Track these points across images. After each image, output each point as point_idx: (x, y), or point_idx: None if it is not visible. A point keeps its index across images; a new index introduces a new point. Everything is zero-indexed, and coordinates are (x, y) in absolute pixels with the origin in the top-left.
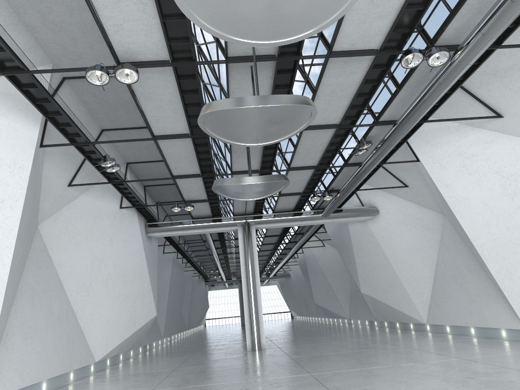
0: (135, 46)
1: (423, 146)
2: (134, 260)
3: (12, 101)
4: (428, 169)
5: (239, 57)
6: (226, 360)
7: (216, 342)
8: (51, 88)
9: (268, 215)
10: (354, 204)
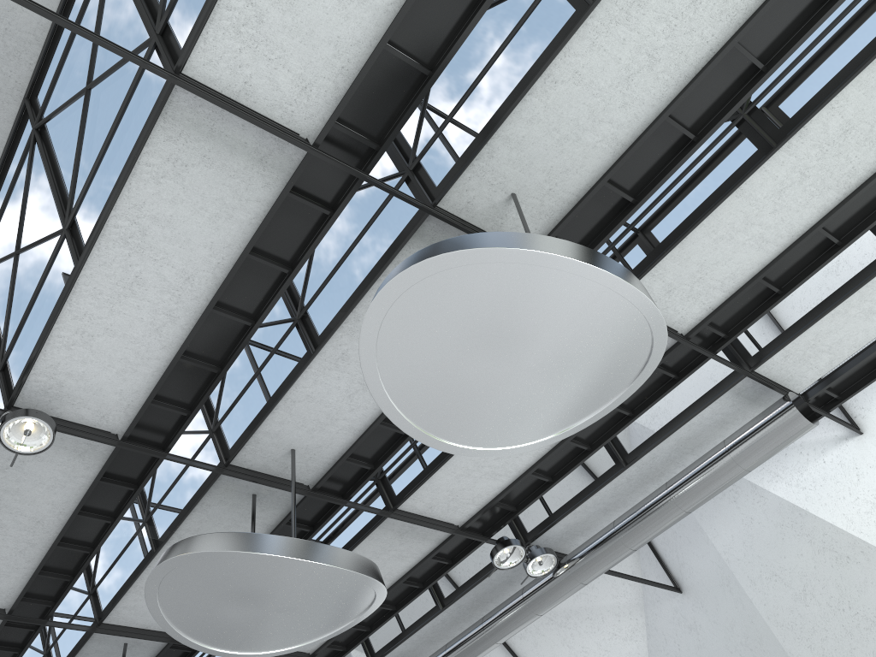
0: (78, 386)
1: None
2: None
3: None
4: None
5: (250, 470)
6: None
7: None
8: None
9: None
10: None
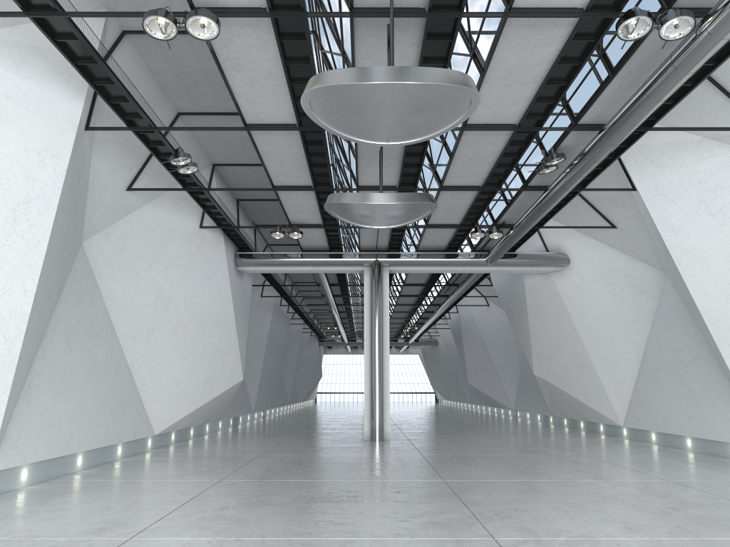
0: None
1: (644, 168)
2: (216, 302)
3: (46, 60)
4: (648, 203)
5: (371, 8)
6: (332, 450)
7: (325, 424)
8: (104, 45)
9: (408, 254)
10: (534, 248)
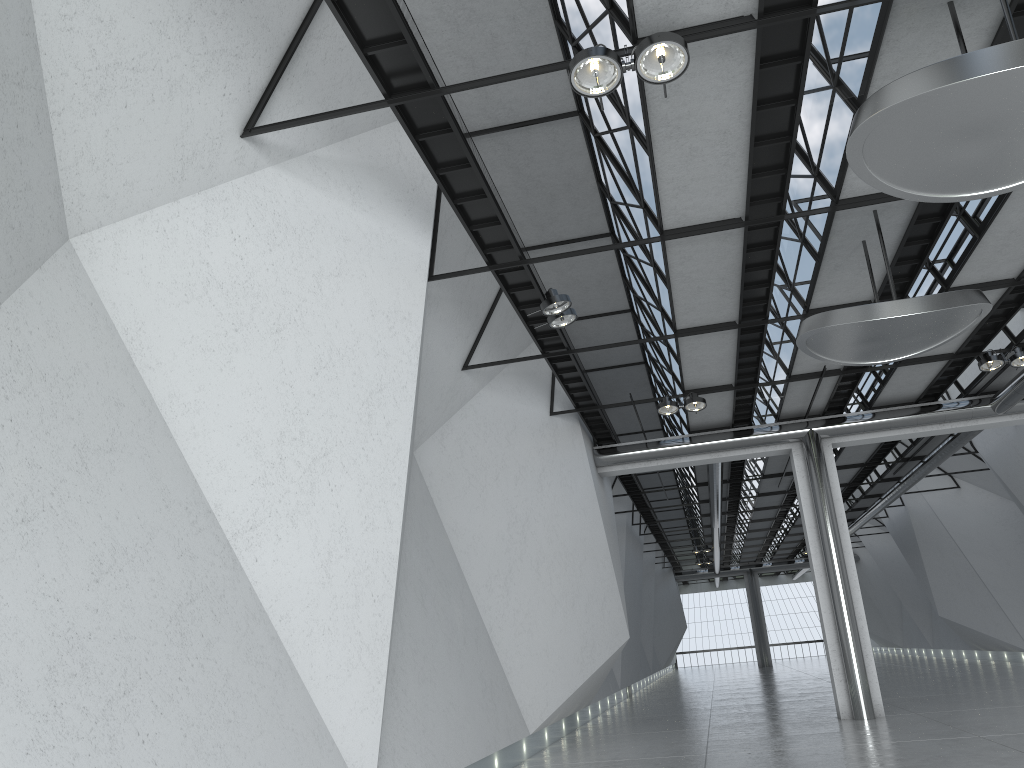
0: None
1: None
2: (583, 523)
3: (384, 183)
4: None
5: None
6: (813, 739)
7: (739, 699)
8: None
9: (860, 415)
10: None
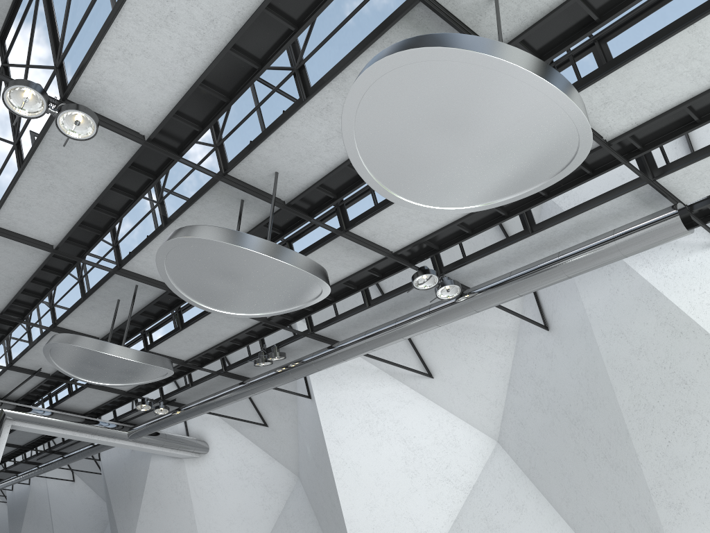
0: (117, 92)
1: (325, 381)
2: None
3: None
4: (321, 412)
5: (241, 182)
6: None
7: None
8: None
9: (43, 411)
10: (174, 430)
